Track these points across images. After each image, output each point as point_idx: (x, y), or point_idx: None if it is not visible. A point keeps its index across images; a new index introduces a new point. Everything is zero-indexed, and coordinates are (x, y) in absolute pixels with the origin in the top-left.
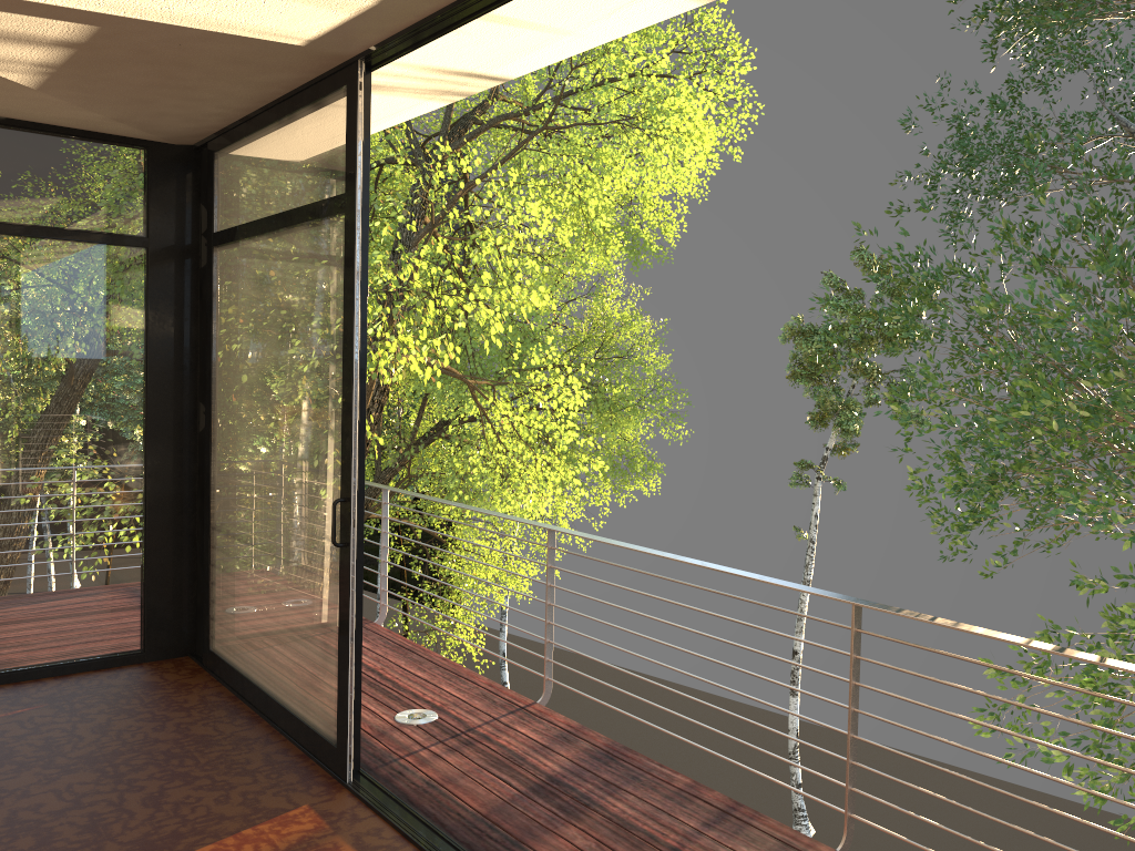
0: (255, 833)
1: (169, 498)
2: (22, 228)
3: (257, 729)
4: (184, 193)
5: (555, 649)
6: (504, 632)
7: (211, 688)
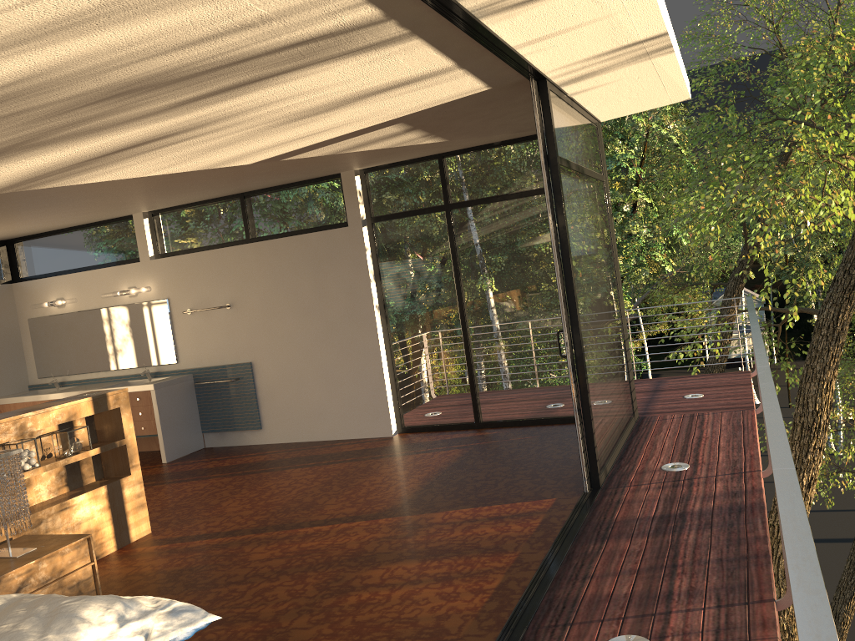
0: (519, 505)
1: None
2: (515, 195)
3: None
4: None
5: None
6: None
7: None
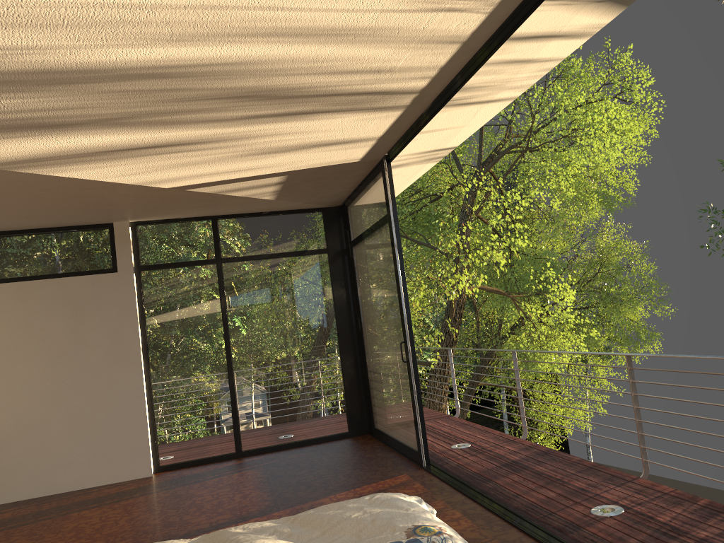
0: (383, 482)
1: (350, 361)
2: (281, 254)
3: (391, 454)
4: (339, 226)
5: (631, 471)
6: (590, 459)
7: (375, 443)
